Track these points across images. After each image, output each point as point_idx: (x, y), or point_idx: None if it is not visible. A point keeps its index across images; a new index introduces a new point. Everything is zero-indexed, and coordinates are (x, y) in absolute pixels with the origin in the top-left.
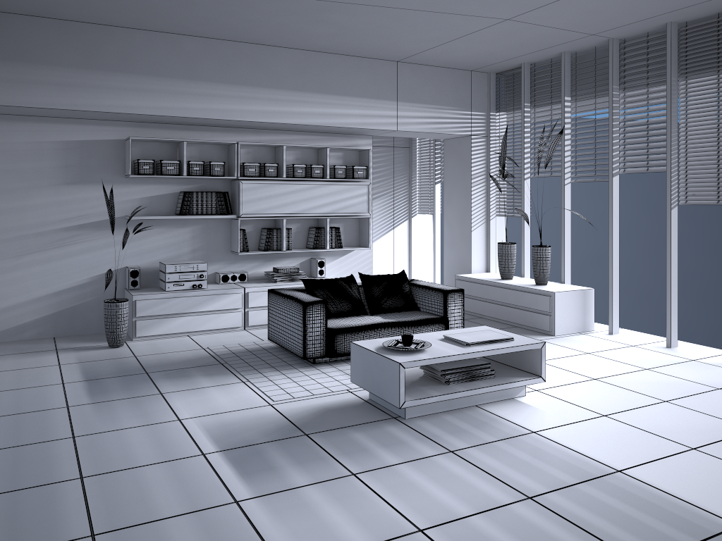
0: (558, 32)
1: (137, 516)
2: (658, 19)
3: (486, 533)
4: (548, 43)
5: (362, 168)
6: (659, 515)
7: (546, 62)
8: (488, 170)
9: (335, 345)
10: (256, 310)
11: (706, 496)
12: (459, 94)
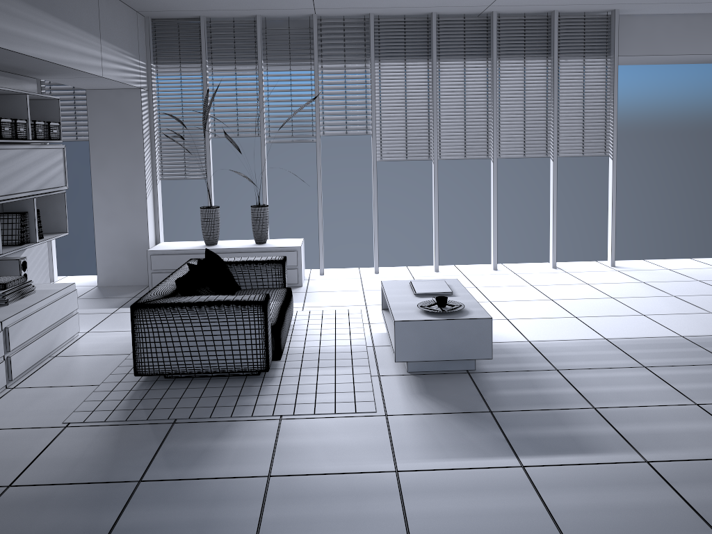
0: (303, 1)
1: (680, 515)
2: (373, 9)
3: (698, 388)
4: (271, 6)
5: (56, 124)
6: (669, 346)
7: (220, 19)
8: (152, 129)
9: (281, 343)
10: (17, 352)
11: (645, 332)
12: (132, 38)
